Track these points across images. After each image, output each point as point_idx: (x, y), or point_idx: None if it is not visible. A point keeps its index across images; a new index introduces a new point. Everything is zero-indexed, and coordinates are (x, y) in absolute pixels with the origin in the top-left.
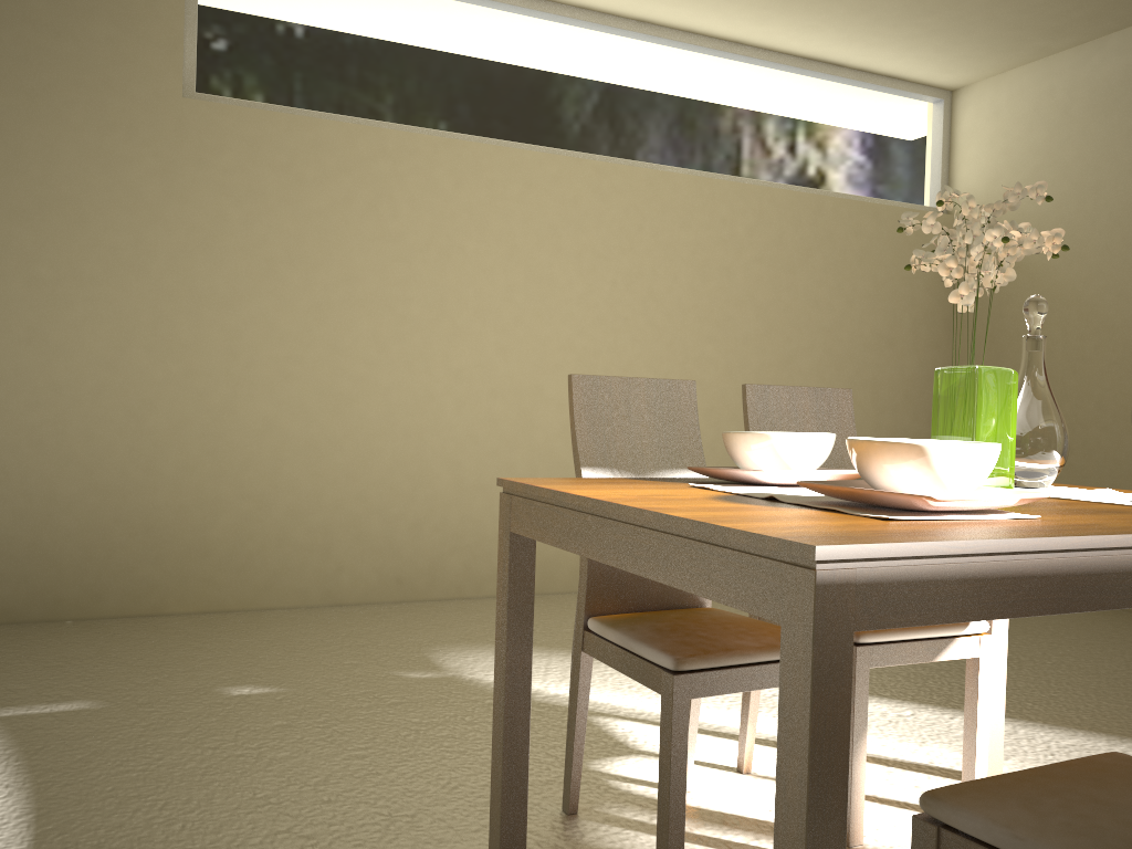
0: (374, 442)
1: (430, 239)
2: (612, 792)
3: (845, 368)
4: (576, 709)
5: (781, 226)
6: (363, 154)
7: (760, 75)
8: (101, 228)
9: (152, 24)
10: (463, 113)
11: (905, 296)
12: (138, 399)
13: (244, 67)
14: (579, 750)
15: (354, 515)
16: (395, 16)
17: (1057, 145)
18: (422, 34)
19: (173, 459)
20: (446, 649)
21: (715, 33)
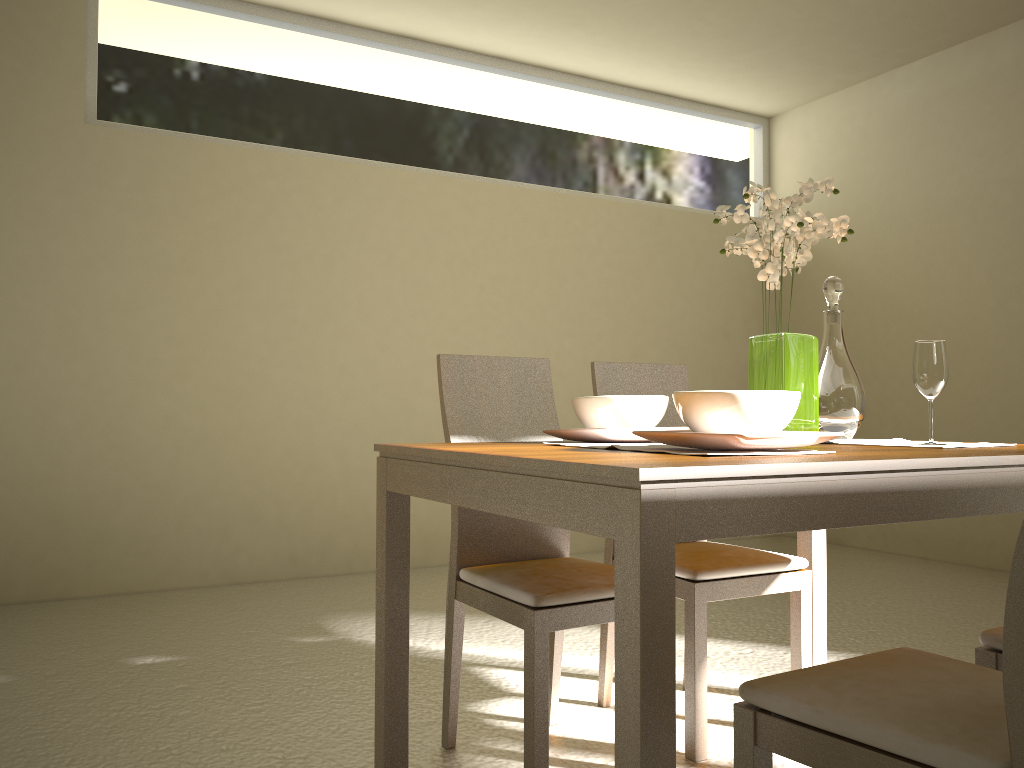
0: (267, 433)
1: (315, 249)
2: (487, 728)
3: (687, 358)
4: (451, 652)
5: (627, 234)
6: (252, 174)
7: (604, 105)
8: (8, 242)
9: (55, 59)
10: (343, 137)
11: (737, 294)
12: (45, 398)
13: (142, 98)
14: (455, 689)
15: (250, 500)
16: (279, 52)
17: (858, 162)
18: (305, 69)
19: (78, 453)
20: (336, 617)
21: (564, 68)
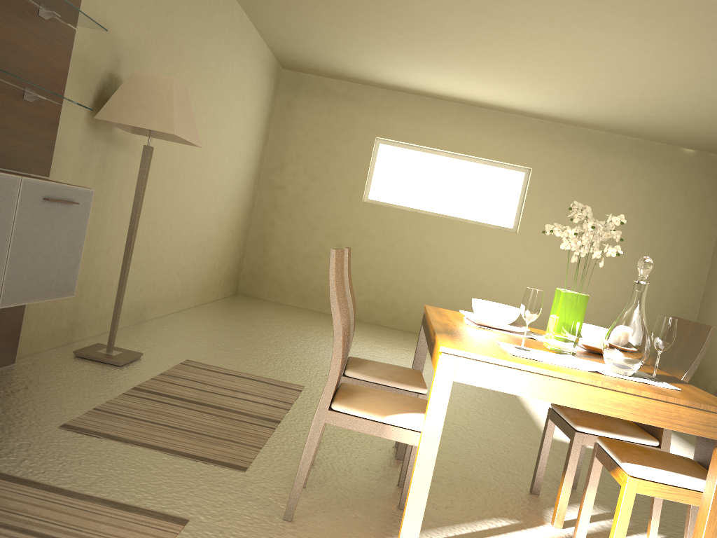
0: None
1: None
2: (647, 529)
3: None
4: None
5: None
6: None
7: None
8: None
9: None
10: None
11: None
12: None
13: None
14: None
15: None
16: None
17: None
18: None
19: None
20: None
21: None
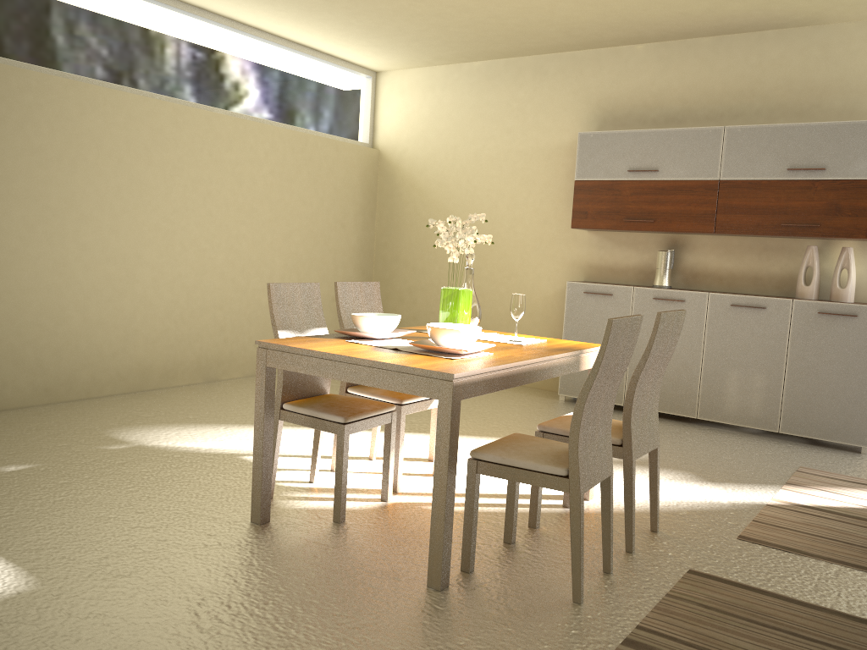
0: (26, 295)
1: (63, 152)
2: (281, 487)
3: (319, 241)
4: (275, 448)
5: (284, 152)
6: (13, 87)
7: (271, 52)
8: None
9: None
10: (81, 60)
11: (351, 198)
12: None
13: None
14: (275, 467)
15: (13, 347)
16: None
17: (435, 119)
18: None
19: None
20: (116, 431)
21: (246, 22)
